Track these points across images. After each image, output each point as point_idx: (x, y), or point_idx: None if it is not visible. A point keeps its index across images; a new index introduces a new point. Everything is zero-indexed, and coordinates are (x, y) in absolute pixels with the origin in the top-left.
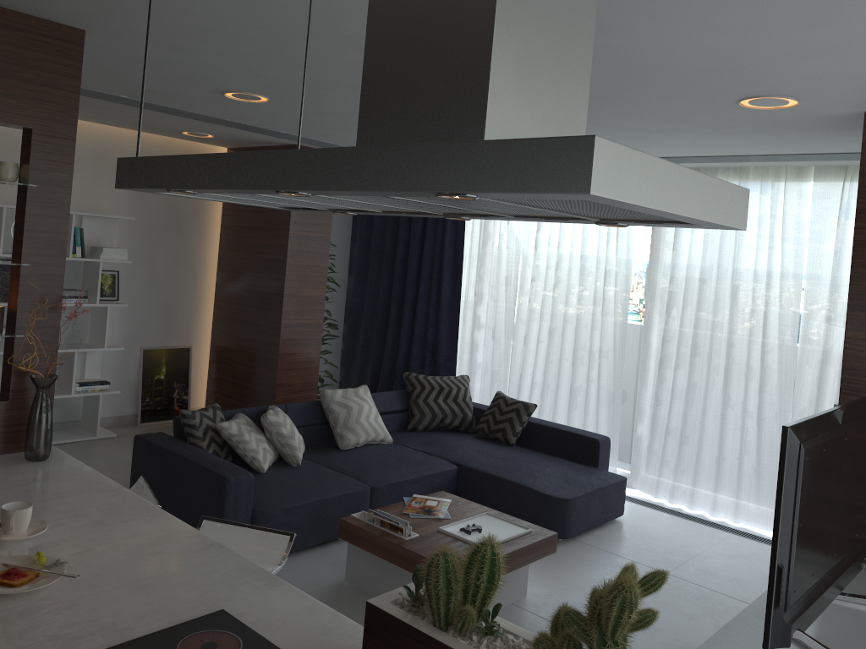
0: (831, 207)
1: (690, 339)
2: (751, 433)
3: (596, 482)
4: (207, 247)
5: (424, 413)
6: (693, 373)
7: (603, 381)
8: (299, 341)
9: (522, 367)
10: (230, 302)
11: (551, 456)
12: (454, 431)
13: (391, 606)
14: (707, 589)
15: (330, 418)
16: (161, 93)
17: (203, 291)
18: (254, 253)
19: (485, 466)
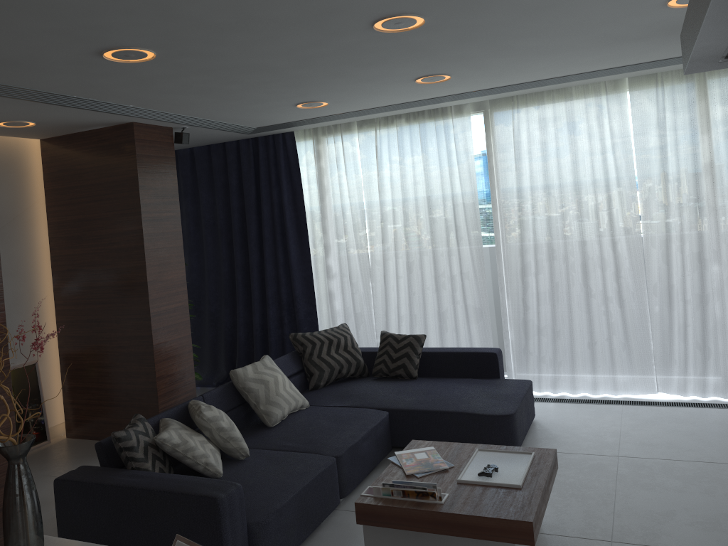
0: (648, 110)
1: (544, 246)
2: (614, 315)
3: (517, 391)
4: (35, 250)
5: (322, 369)
6: (555, 275)
7: (469, 300)
8: (170, 328)
9: (386, 304)
10: (77, 304)
11: (457, 379)
12: (350, 379)
13: None
14: (661, 460)
15: (250, 398)
16: (13, 62)
17: (39, 299)
18: (99, 246)
19: (415, 404)
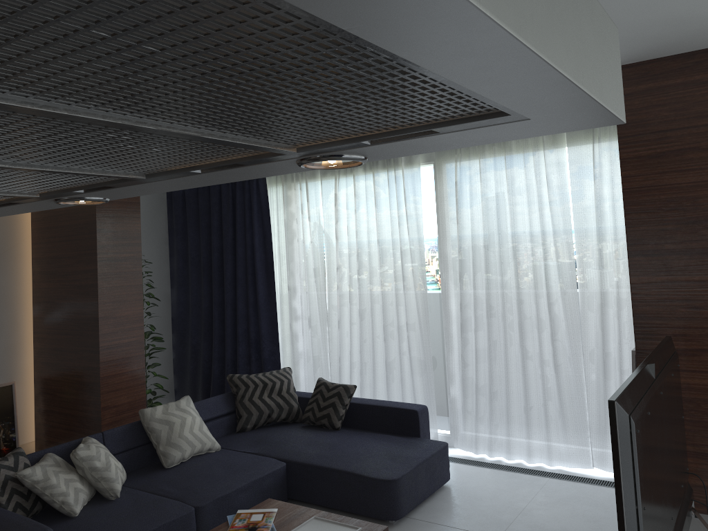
0: (586, 166)
1: (484, 301)
2: (550, 379)
3: (420, 454)
4: (20, 282)
5: (250, 412)
6: (492, 333)
7: (414, 352)
8: (121, 361)
9: (339, 350)
10: (48, 333)
11: (376, 434)
12: (283, 423)
13: None
14: None
15: (152, 438)
16: None
17: (21, 326)
18: (66, 282)
19: (313, 458)
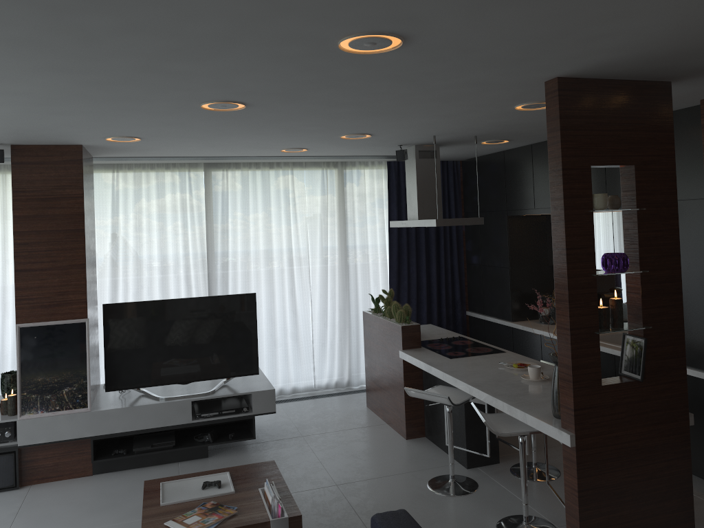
0: None
1: None
2: None
3: None
4: None
5: None
6: None
7: None
8: None
9: None
10: None
11: None
12: None
13: (415, 323)
14: (14, 525)
15: None
16: (497, 1)
17: None
18: None
19: None
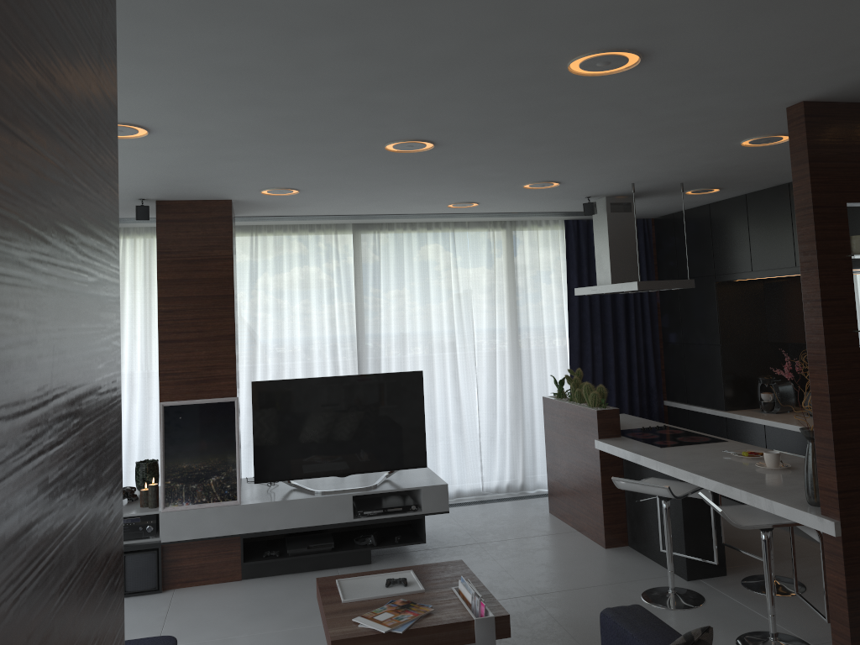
0: None
1: None
2: None
3: None
4: None
5: None
6: None
7: None
8: None
9: None
10: None
11: None
12: None
13: (612, 407)
14: (165, 629)
15: None
16: (762, 7)
17: None
18: None
19: None
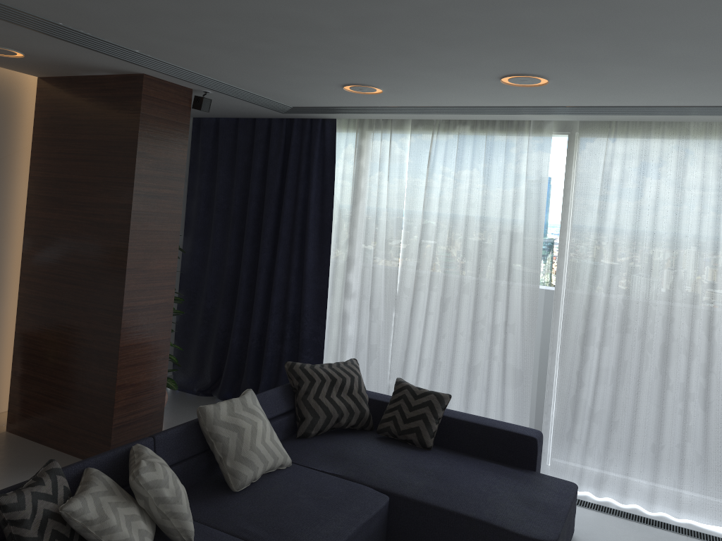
0: None
1: (616, 312)
2: (693, 417)
3: (559, 501)
4: (9, 205)
5: (317, 414)
6: (625, 351)
7: (509, 359)
8: (145, 328)
9: (408, 342)
10: (44, 278)
11: (481, 461)
12: (348, 430)
13: None
14: None
15: (215, 448)
16: None
17: (3, 263)
18: (80, 215)
19: (425, 494)
